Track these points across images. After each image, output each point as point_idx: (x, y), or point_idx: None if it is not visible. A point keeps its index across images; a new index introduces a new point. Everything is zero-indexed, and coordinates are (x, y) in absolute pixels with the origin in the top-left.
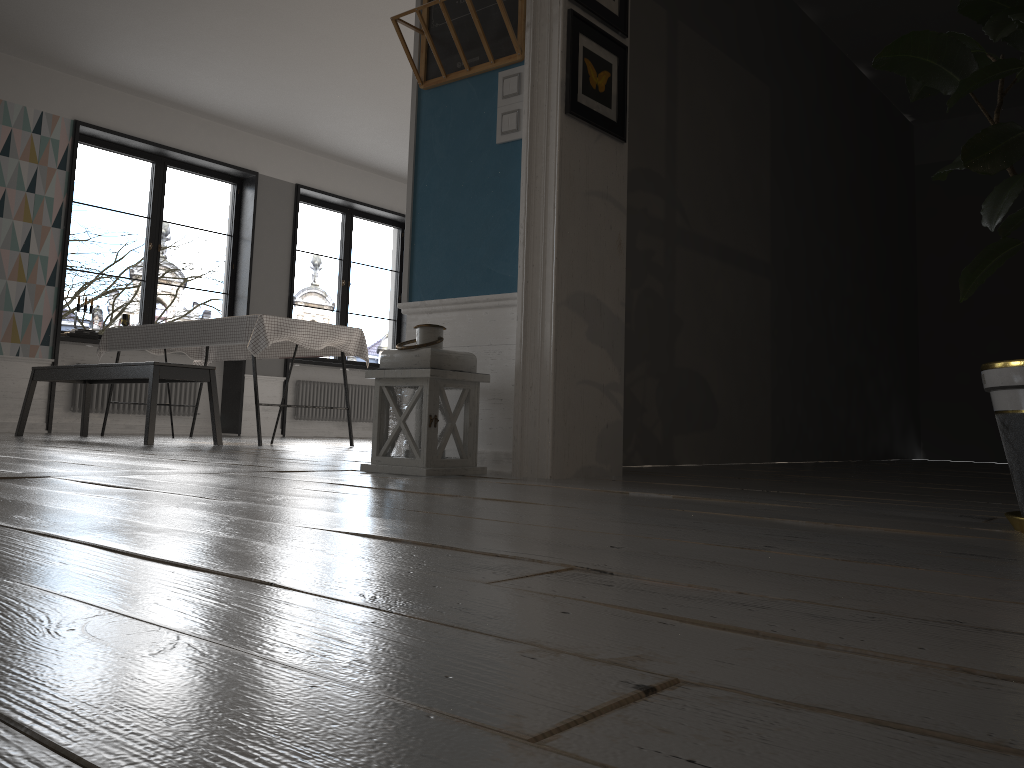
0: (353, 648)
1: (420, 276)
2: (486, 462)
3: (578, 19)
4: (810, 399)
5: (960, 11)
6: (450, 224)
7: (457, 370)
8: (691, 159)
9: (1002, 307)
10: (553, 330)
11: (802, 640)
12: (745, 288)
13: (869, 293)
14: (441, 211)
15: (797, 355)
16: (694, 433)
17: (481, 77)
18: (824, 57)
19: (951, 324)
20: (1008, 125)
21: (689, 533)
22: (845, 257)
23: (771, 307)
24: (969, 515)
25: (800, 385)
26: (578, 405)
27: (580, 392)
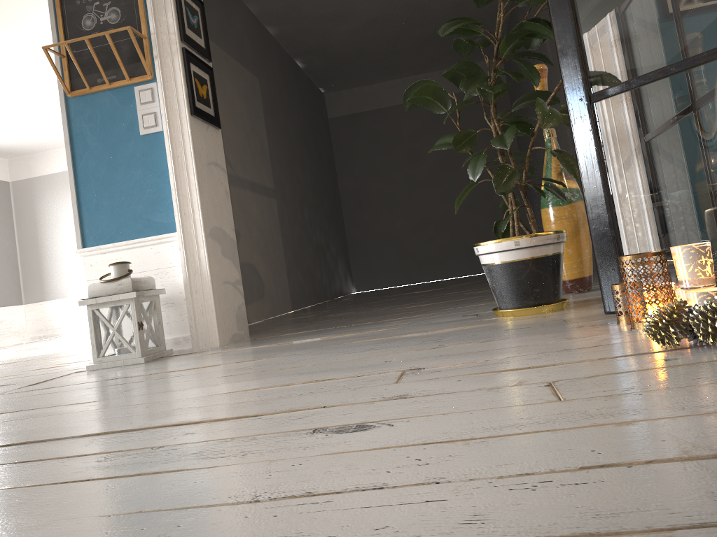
0: (438, 406)
1: (90, 229)
2: (169, 346)
3: (188, 53)
4: (304, 268)
5: (442, 75)
6: (110, 191)
7: (149, 289)
8: (229, 129)
9: (385, 198)
10: (206, 253)
11: (547, 365)
12: (265, 206)
13: (320, 199)
14: (101, 182)
15: (294, 243)
16: (255, 302)
17: (119, 89)
18: (280, 57)
19: (360, 211)
20: (469, 129)
21: (394, 349)
22: (306, 179)
23: (279, 216)
24: (466, 315)
25: (298, 261)
26: (225, 297)
27: (224, 289)
